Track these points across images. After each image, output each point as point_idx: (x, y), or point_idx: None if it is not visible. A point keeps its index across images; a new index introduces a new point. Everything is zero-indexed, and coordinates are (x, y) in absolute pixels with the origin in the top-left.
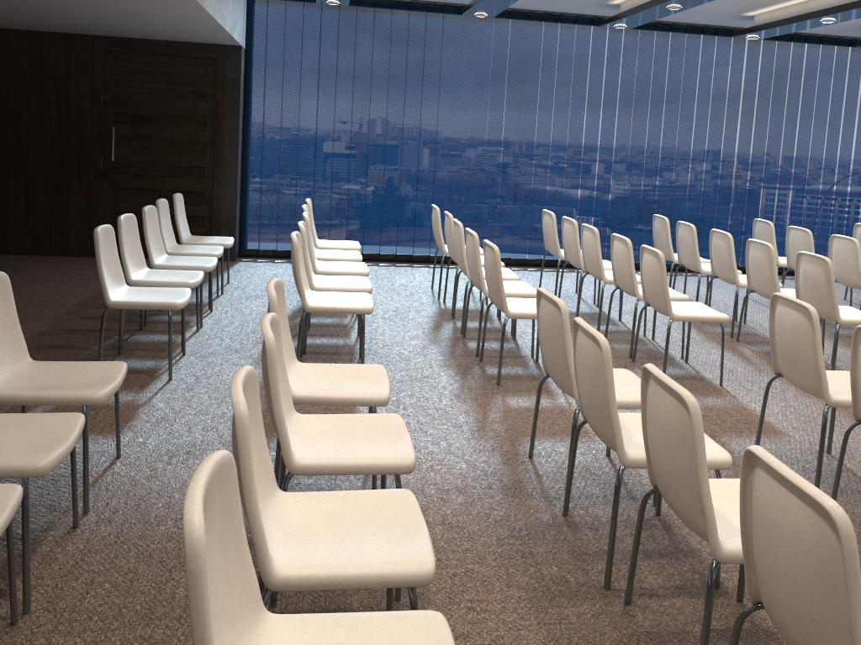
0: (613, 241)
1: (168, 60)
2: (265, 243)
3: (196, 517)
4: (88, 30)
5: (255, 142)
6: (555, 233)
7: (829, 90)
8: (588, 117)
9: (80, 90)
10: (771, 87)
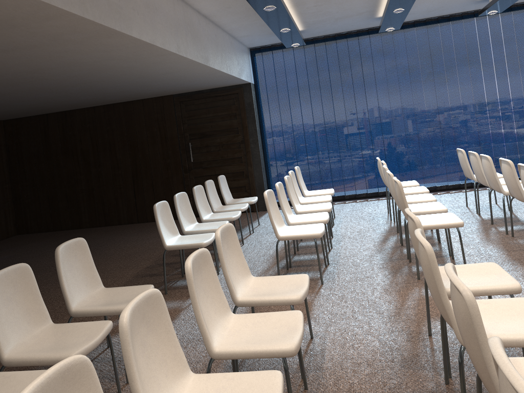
0: (501, 163)
1: (212, 99)
2: None
3: None
4: (168, 92)
5: (268, 137)
6: (467, 163)
7: None
8: (485, 79)
9: (170, 125)
10: None
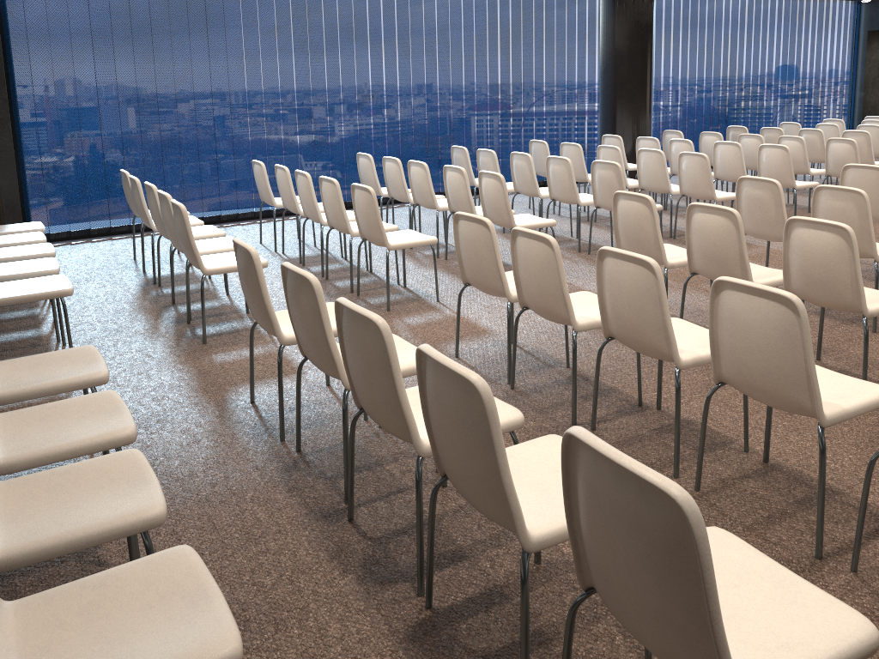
0: (445, 172)
1: None
2: (56, 225)
3: (477, 376)
4: None
5: (26, 115)
6: (375, 173)
7: (565, 23)
8: (372, 61)
9: None
10: (521, 23)
